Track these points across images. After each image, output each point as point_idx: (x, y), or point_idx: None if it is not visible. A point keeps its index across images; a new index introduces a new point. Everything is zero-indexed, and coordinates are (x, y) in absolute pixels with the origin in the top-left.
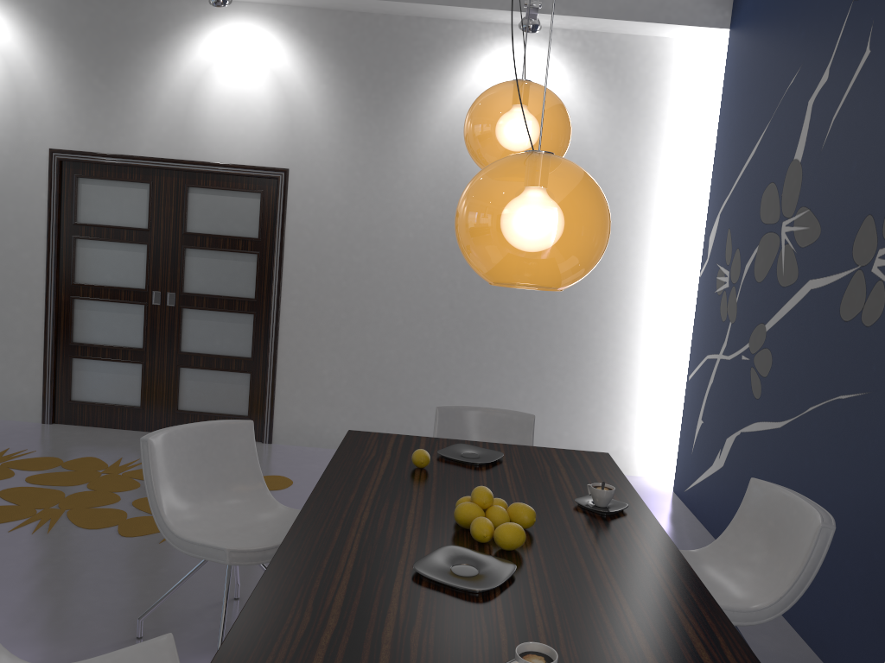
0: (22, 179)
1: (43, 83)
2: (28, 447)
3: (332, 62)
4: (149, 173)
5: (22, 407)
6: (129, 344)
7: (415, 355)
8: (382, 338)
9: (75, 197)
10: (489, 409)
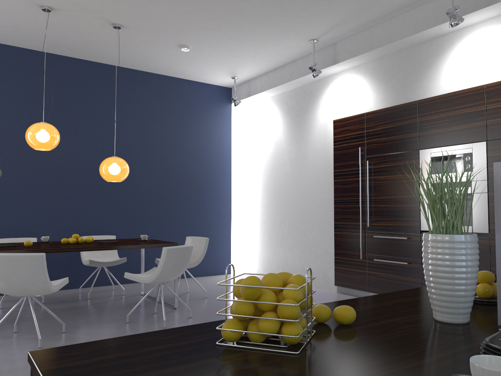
0: None
1: None
2: None
3: None
4: None
5: None
6: None
7: None
8: None
9: None
10: None
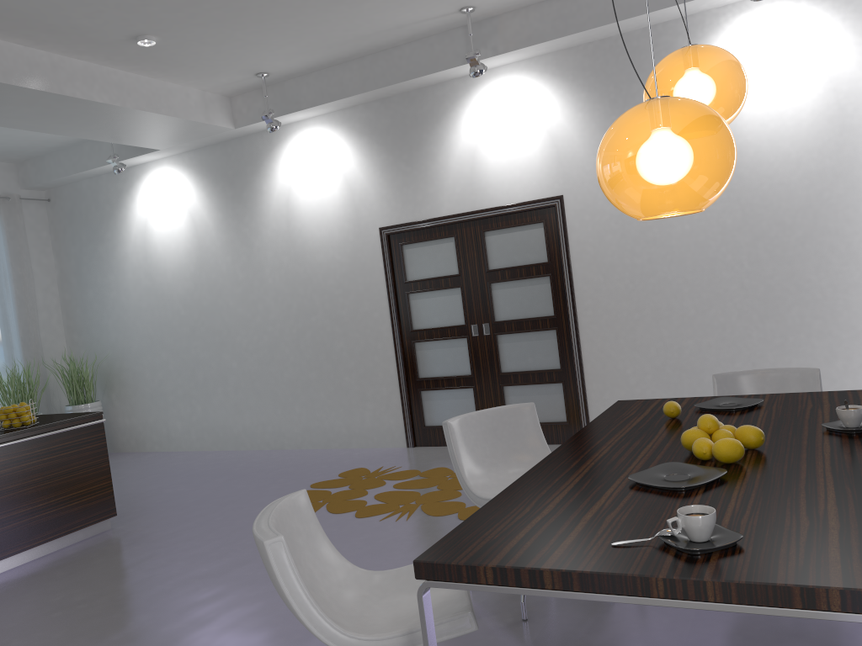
0: (364, 256)
1: (367, 179)
2: (396, 464)
3: (583, 91)
4: (452, 228)
5: (391, 436)
6: (460, 373)
7: (713, 341)
8: (677, 331)
9: (402, 261)
10: (769, 370)
